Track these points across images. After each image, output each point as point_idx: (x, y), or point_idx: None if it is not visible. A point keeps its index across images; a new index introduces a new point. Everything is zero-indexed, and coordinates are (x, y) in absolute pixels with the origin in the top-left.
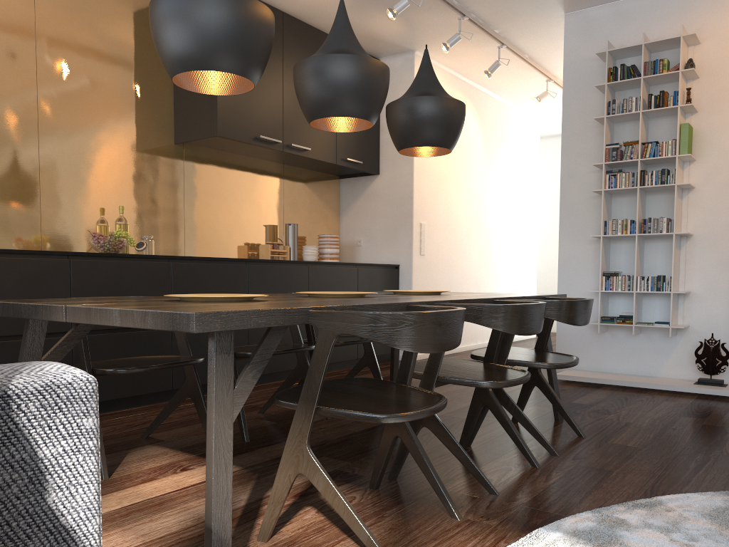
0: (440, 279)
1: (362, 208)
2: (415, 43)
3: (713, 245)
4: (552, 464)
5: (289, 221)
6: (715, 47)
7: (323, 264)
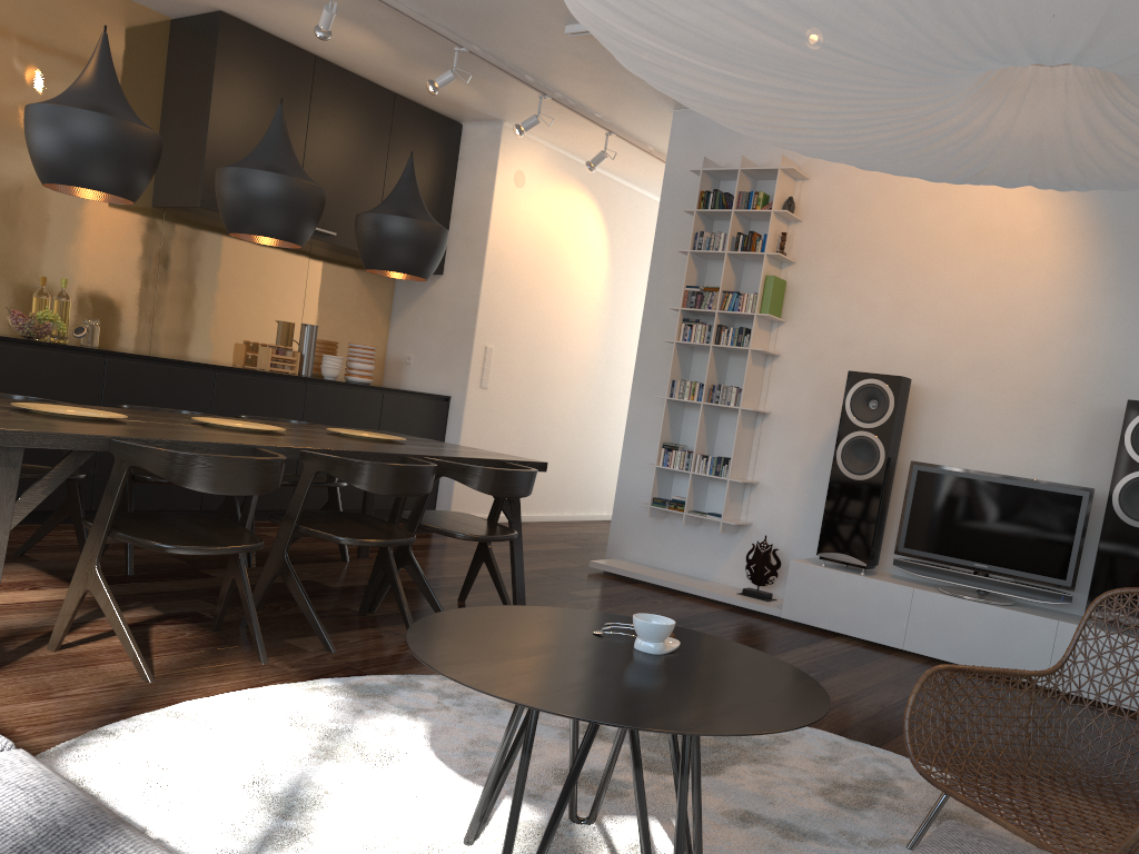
0: (510, 422)
1: (417, 315)
2: (500, 113)
3: (789, 429)
4: None
5: (310, 320)
6: (824, 187)
7: (331, 383)
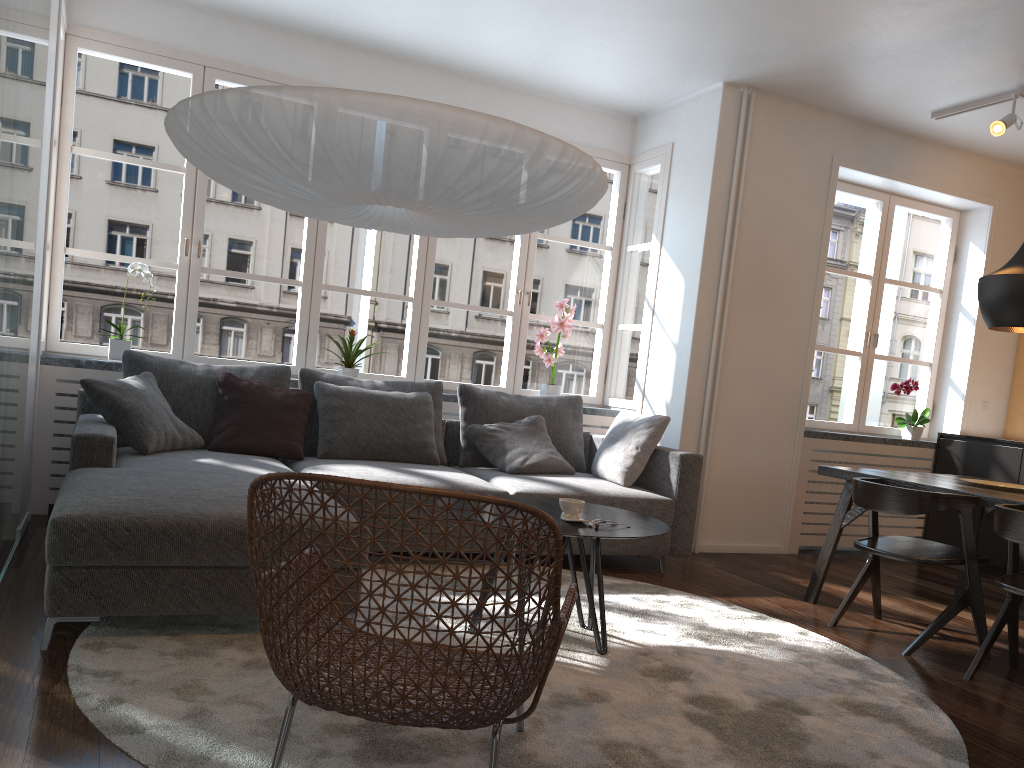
0: None
1: None
2: None
3: None
4: None
5: None
6: None
7: None
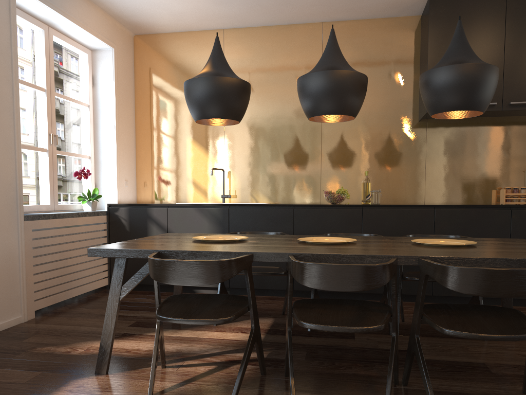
0: None
1: None
2: None
3: None
4: None
5: None
6: None
7: None
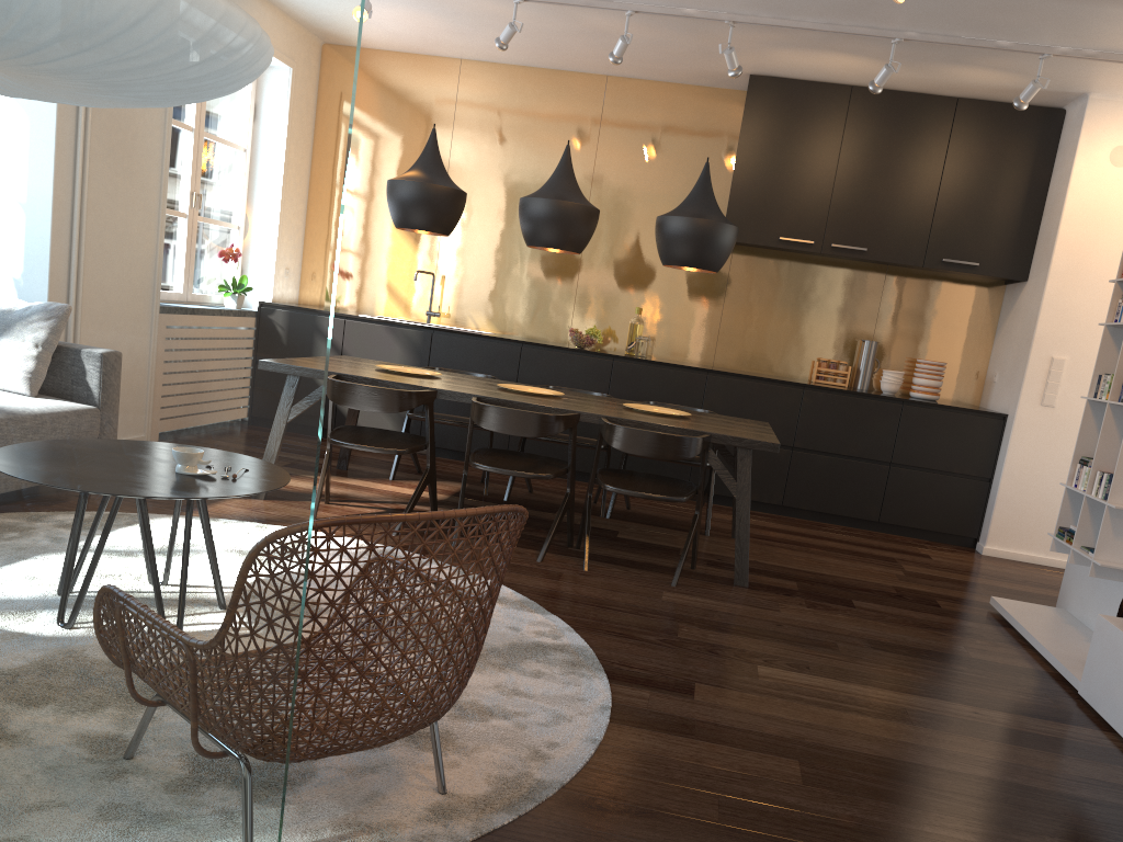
0: None
1: (1007, 328)
2: (1069, 86)
3: None
4: (552, 566)
5: (883, 338)
6: None
7: (835, 391)
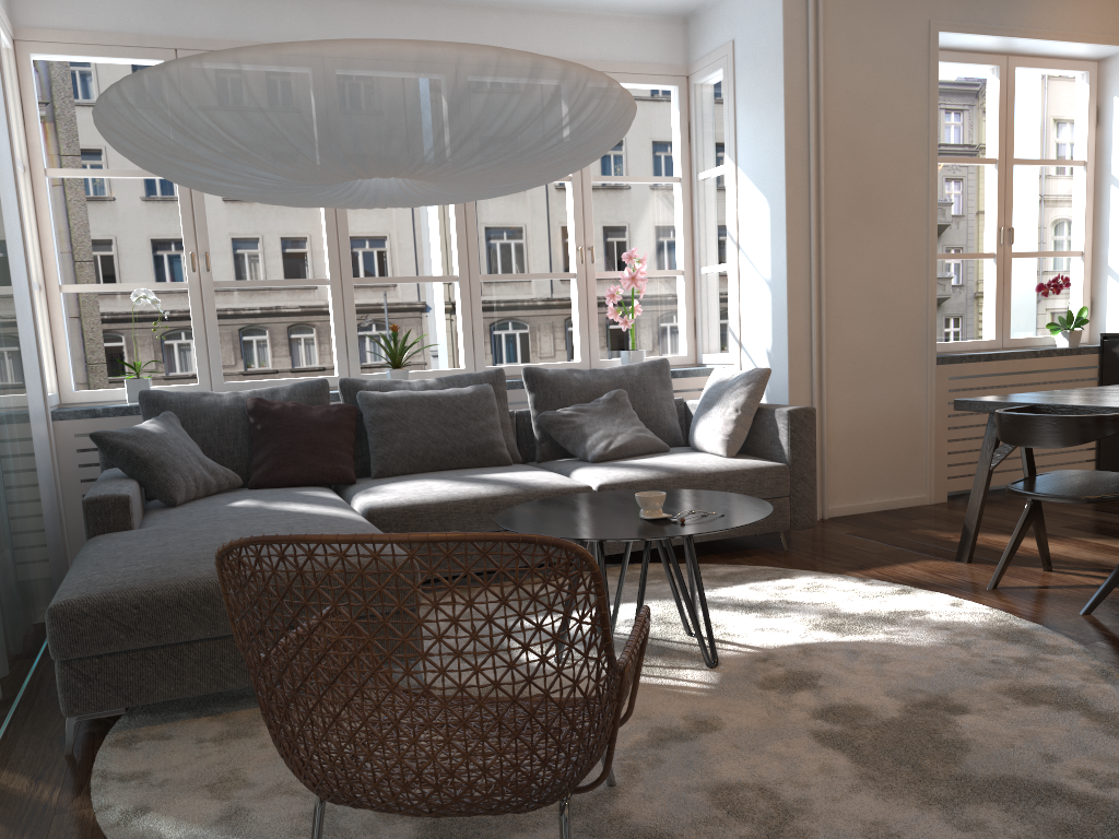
0: None
1: None
2: None
3: None
4: None
5: None
6: None
7: None
